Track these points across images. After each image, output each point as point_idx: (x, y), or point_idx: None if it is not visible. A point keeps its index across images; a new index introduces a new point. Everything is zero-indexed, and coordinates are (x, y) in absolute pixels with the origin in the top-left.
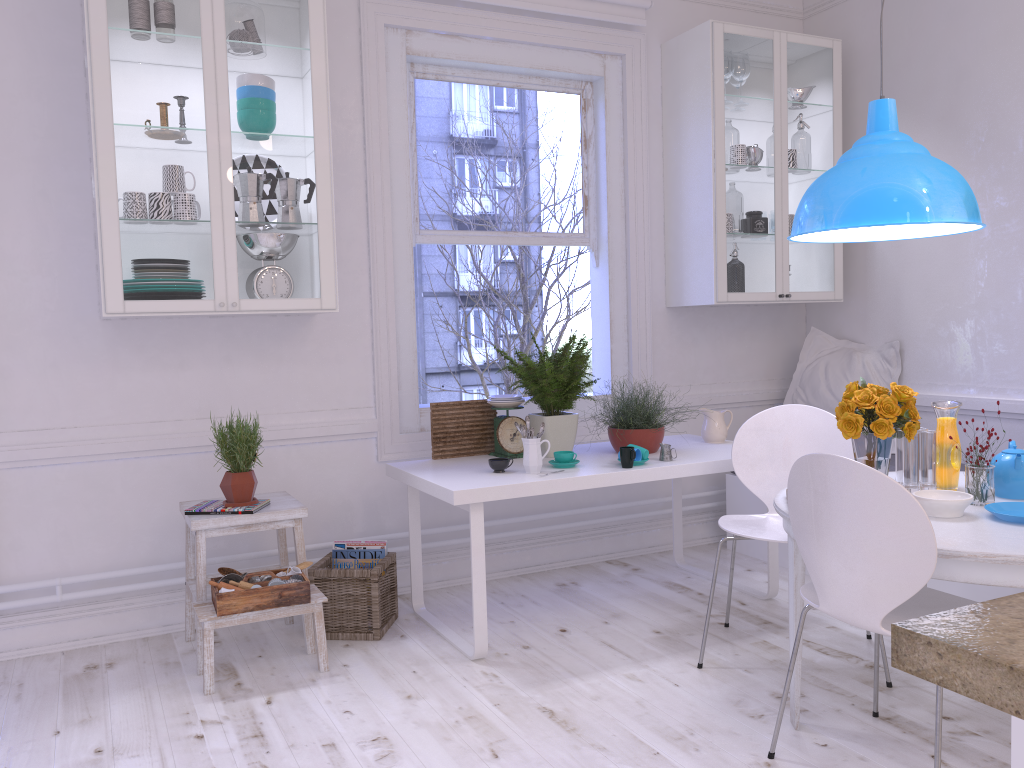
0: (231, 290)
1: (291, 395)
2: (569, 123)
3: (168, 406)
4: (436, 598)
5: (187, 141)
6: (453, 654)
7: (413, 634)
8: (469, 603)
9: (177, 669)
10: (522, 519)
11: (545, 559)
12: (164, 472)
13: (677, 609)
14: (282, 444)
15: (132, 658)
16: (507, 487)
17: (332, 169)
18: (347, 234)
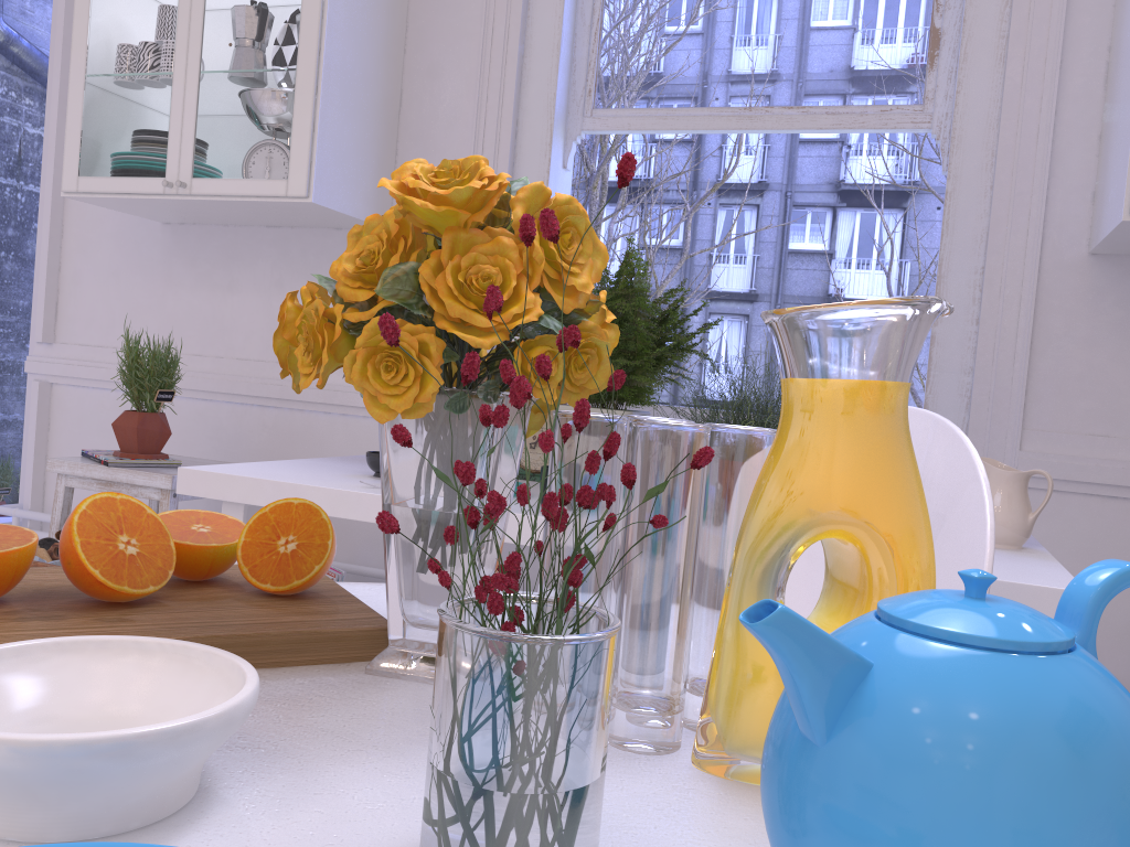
0: (184, 166)
1: None
2: None
3: (211, 338)
4: None
5: None
6: None
7: None
8: None
9: None
10: None
11: None
12: (197, 420)
13: None
14: (324, 411)
15: None
16: (267, 485)
17: None
18: (447, 111)
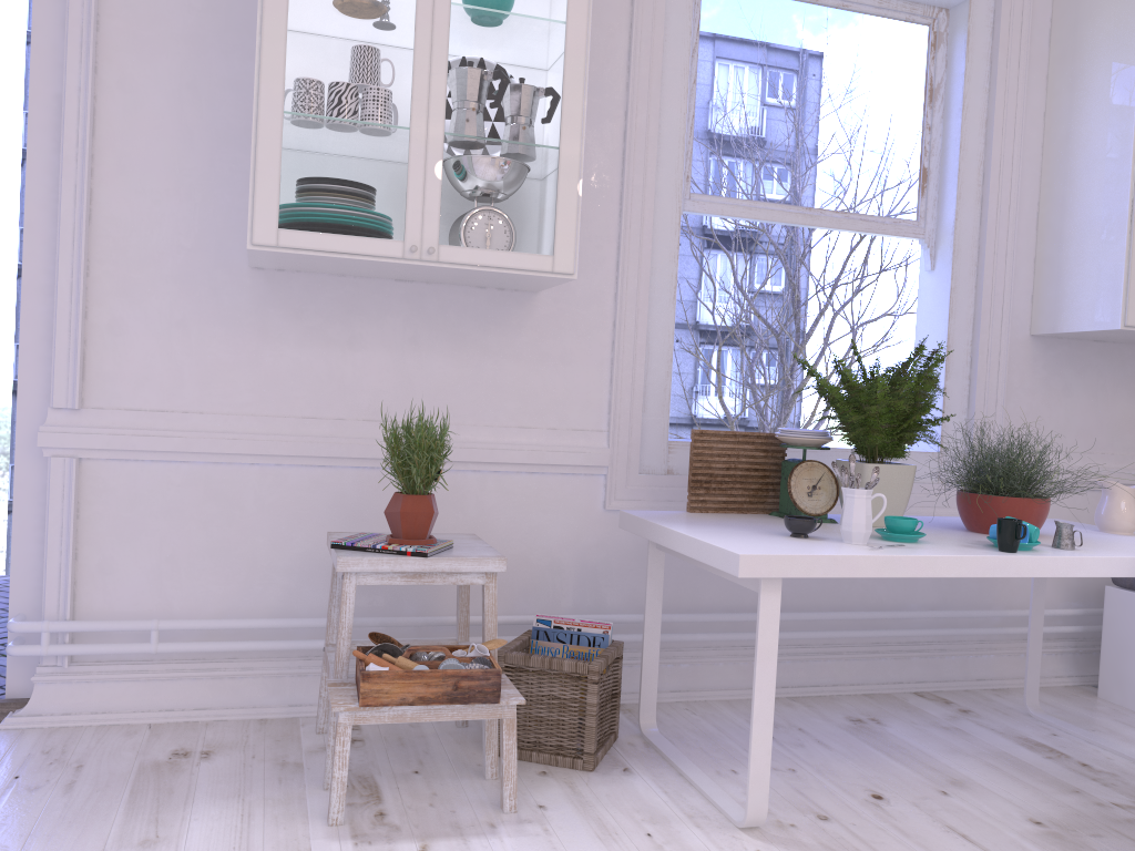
0: (428, 230)
1: (495, 402)
2: (910, 64)
3: (327, 398)
4: (671, 716)
5: (389, 9)
6: (707, 813)
7: (642, 769)
8: (721, 730)
9: (296, 775)
10: (800, 616)
11: (826, 678)
12: (312, 489)
13: (1056, 786)
14: (476, 469)
15: (238, 748)
16: (823, 559)
17: (587, 71)
18: (593, 184)
